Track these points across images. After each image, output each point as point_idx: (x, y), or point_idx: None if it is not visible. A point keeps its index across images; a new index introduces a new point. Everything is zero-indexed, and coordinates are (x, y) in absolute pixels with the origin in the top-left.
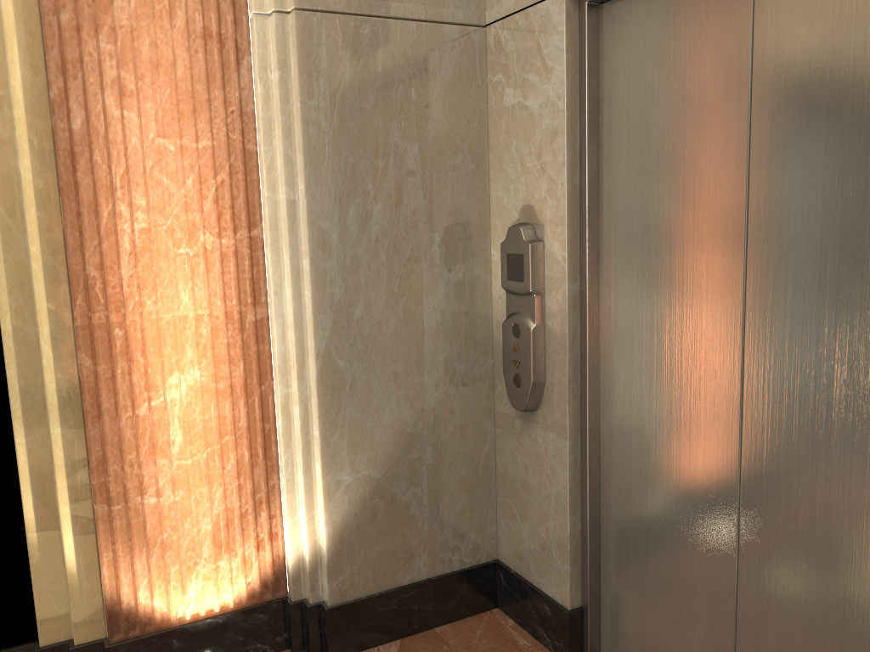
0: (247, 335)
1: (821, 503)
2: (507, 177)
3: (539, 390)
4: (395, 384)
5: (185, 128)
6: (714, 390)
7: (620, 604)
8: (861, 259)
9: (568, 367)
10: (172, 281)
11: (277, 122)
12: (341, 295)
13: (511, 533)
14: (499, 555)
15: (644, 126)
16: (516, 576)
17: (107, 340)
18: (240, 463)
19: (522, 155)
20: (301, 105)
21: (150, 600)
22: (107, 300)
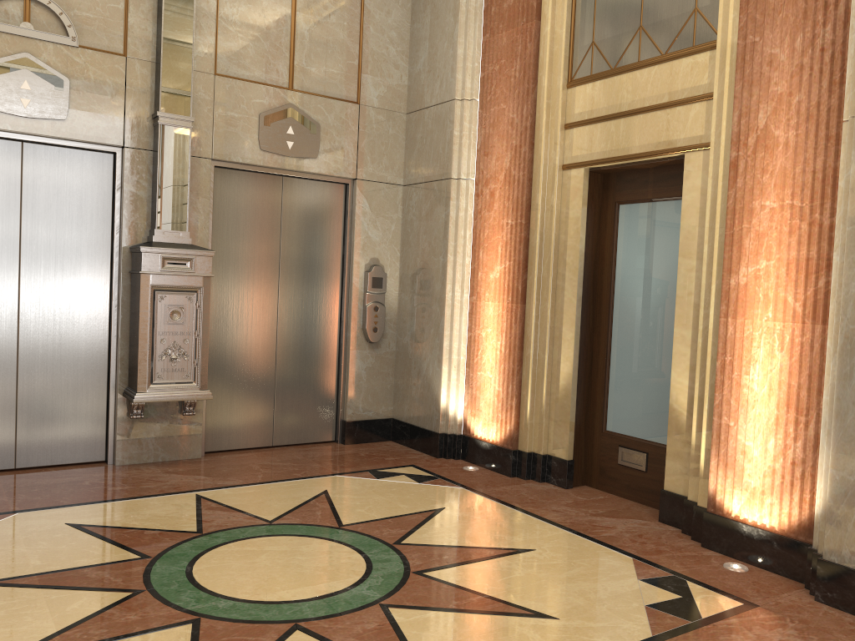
0: None
1: (58, 344)
2: None
3: None
4: None
5: None
6: (3, 311)
7: None
8: (71, 258)
9: None
10: None
11: None
12: None
13: None
14: None
15: None
16: None
17: None
18: None
19: None
20: None
21: None
22: None
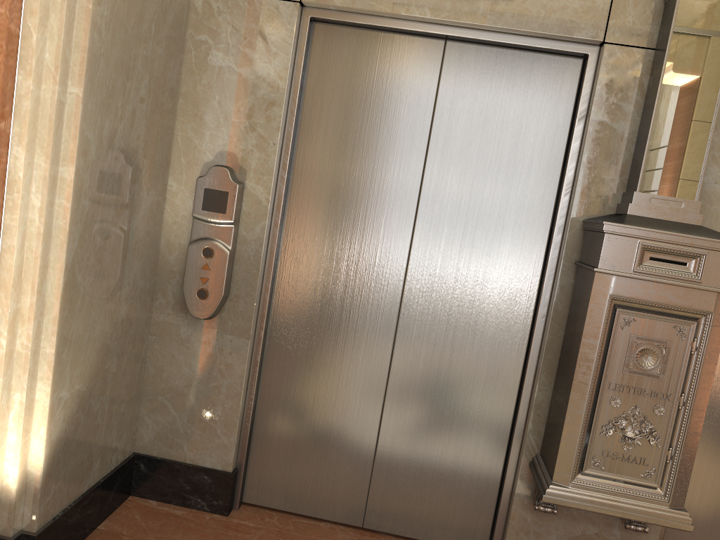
0: None
1: (446, 360)
2: (203, 123)
3: (224, 301)
4: (106, 298)
5: None
6: (380, 298)
7: (271, 456)
8: (487, 229)
9: (259, 283)
10: None
11: (55, 13)
12: (89, 208)
13: (160, 425)
14: (138, 448)
15: (344, 119)
16: (166, 460)
17: None
18: None
19: (227, 110)
20: (93, 8)
21: None
22: None
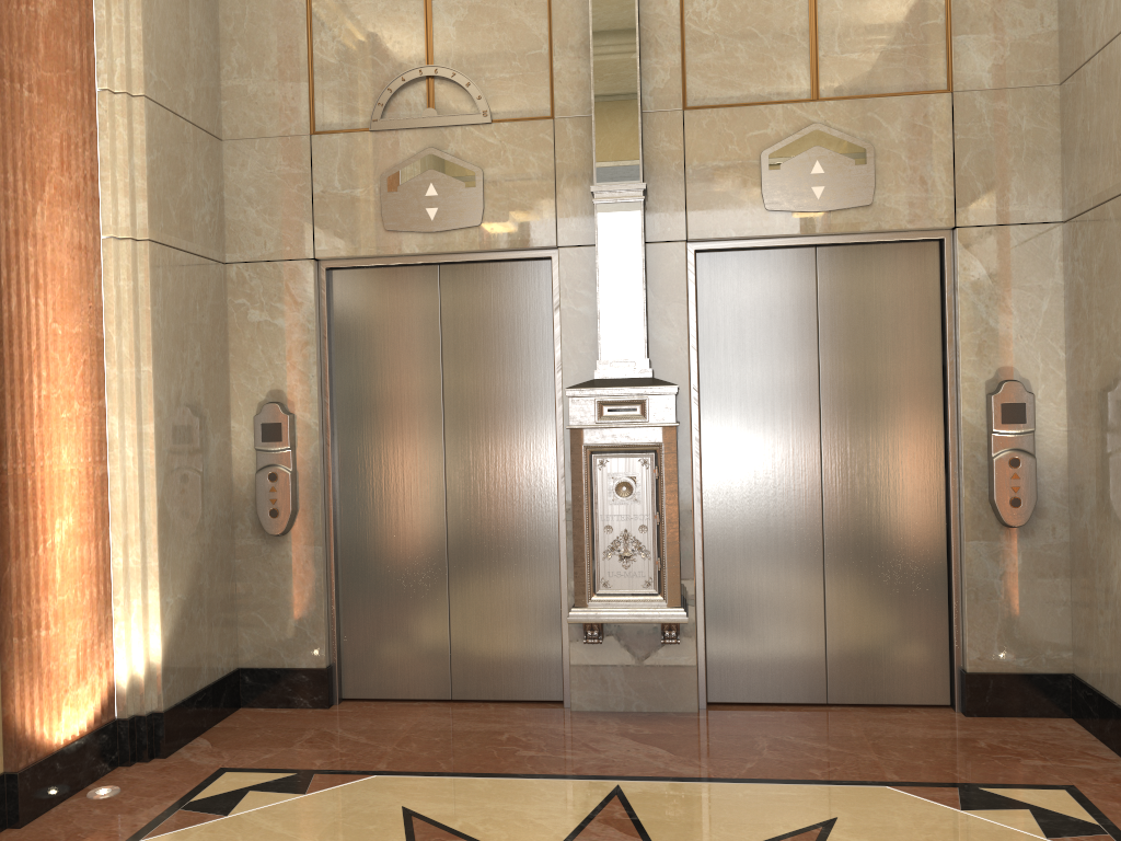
0: (95, 488)
1: (493, 531)
2: (252, 370)
3: (294, 516)
4: (192, 523)
5: (67, 317)
6: (428, 489)
7: (360, 650)
8: (504, 412)
9: (321, 495)
10: (60, 440)
11: (126, 318)
12: (168, 453)
13: (257, 638)
14: (241, 663)
15: (369, 344)
16: (267, 668)
17: (22, 488)
18: (90, 599)
19: (270, 356)
20: (151, 308)
21: (40, 728)
22: (26, 453)
